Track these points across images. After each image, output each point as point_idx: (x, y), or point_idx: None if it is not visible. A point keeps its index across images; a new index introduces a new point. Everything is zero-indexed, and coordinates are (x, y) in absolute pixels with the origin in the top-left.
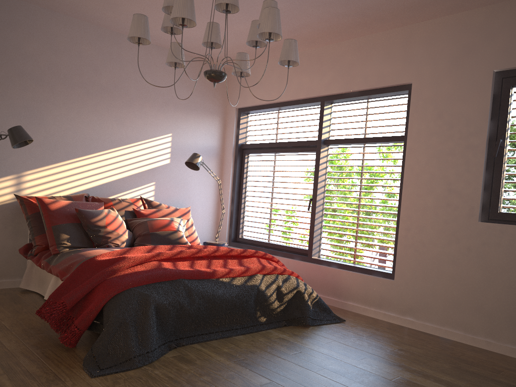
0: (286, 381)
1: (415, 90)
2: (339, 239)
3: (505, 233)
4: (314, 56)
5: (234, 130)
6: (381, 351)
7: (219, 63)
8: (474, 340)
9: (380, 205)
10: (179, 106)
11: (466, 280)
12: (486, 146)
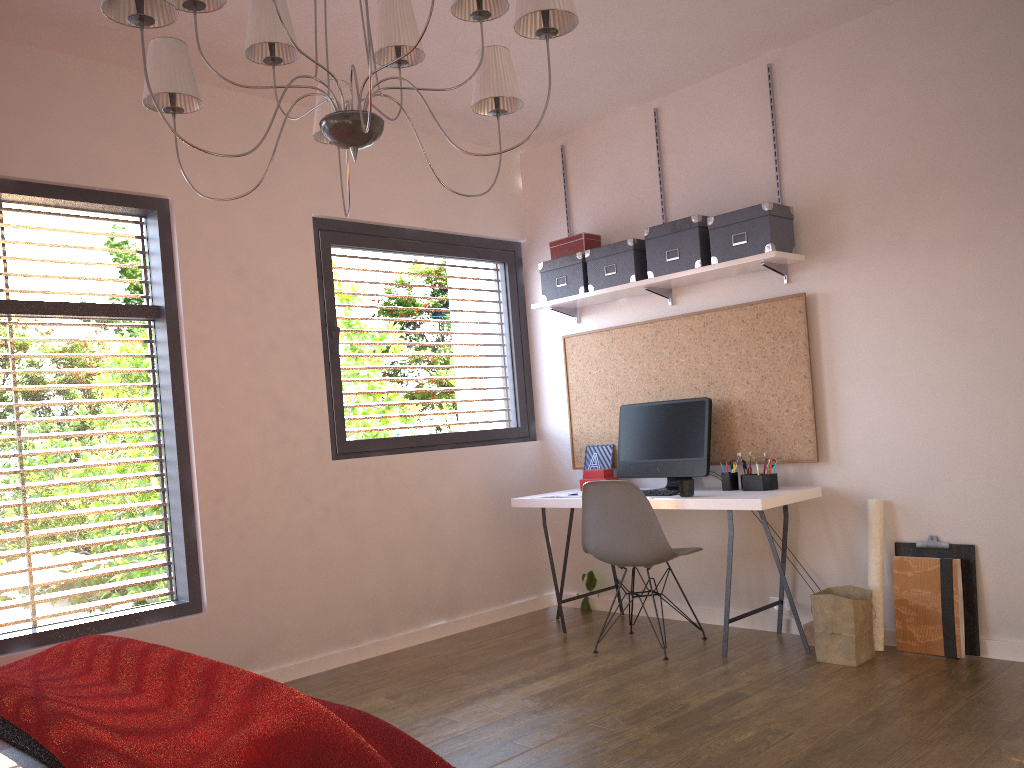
0: (590, 764)
1: (183, 215)
2: None
3: (368, 471)
4: None
5: None
6: (404, 708)
7: None
8: (361, 651)
9: (106, 464)
10: None
11: (332, 561)
12: (321, 336)
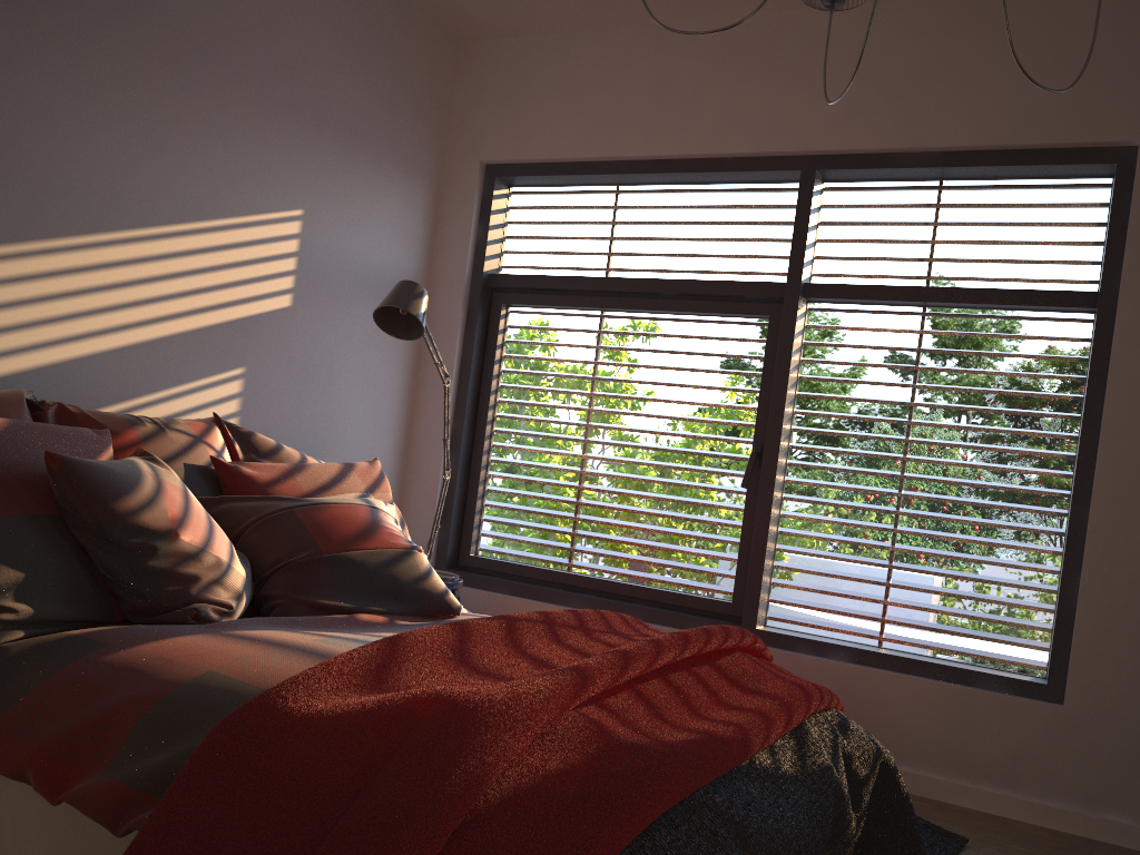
0: None
1: None
2: (843, 576)
3: None
4: (787, 34)
5: (471, 228)
6: None
7: (446, 15)
8: None
9: (988, 486)
10: (329, 122)
11: None
12: None
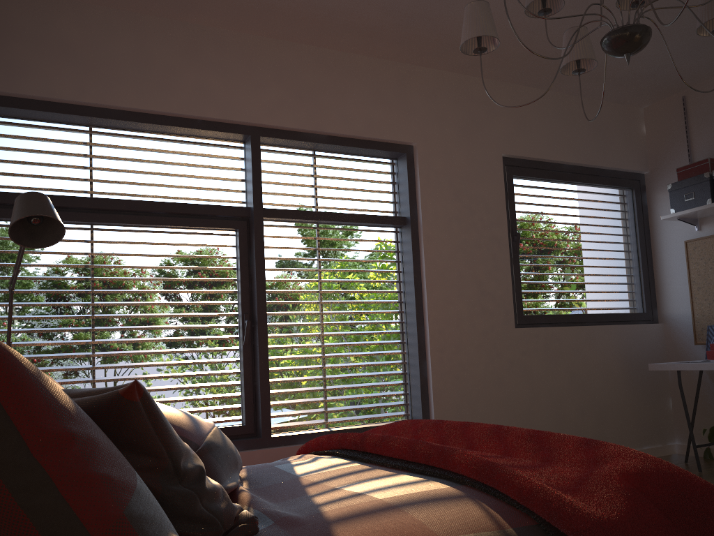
0: None
1: (422, 155)
2: (307, 390)
3: (539, 337)
4: (232, 45)
5: None
6: None
7: None
8: None
9: (371, 322)
10: None
11: (515, 401)
12: (507, 239)
